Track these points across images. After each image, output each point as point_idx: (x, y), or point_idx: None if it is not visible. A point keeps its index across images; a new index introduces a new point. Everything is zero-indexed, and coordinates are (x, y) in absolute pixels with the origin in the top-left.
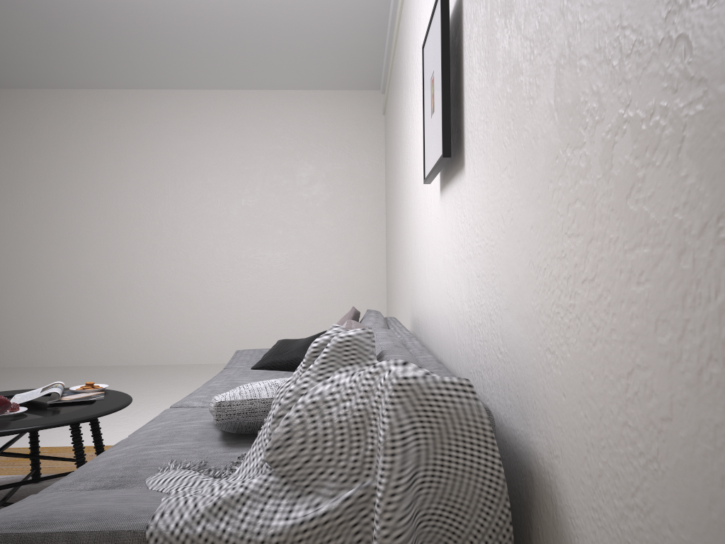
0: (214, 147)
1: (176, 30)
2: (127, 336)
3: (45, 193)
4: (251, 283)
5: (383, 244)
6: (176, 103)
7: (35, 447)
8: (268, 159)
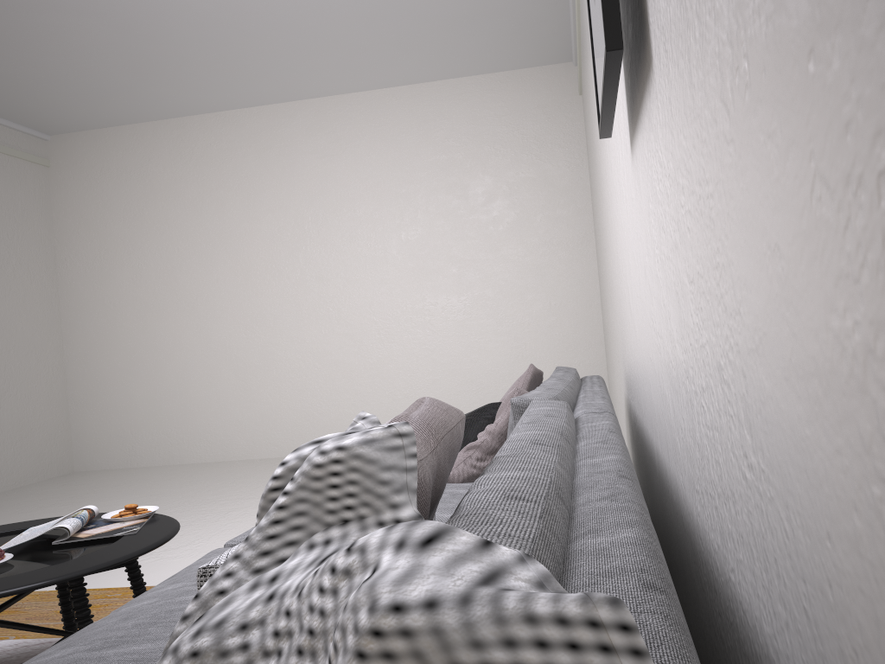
0: (361, 168)
1: (284, 12)
2: (274, 420)
3: (166, 250)
4: (422, 341)
5: (594, 274)
6: (309, 117)
7: (67, 602)
8: (430, 174)
